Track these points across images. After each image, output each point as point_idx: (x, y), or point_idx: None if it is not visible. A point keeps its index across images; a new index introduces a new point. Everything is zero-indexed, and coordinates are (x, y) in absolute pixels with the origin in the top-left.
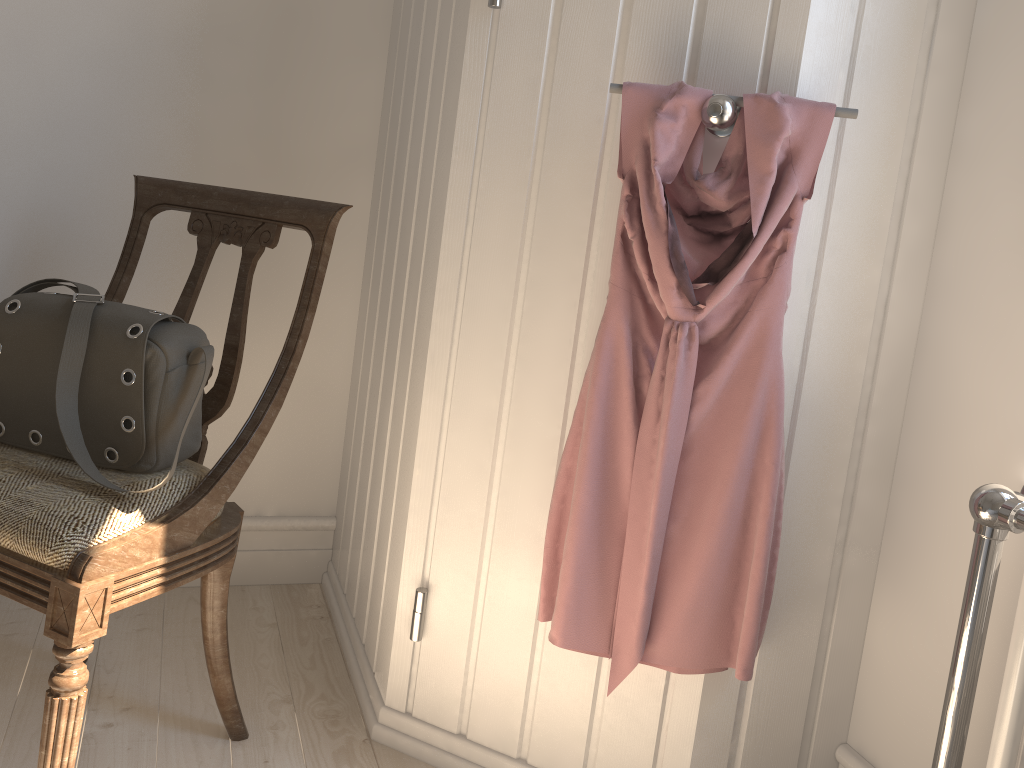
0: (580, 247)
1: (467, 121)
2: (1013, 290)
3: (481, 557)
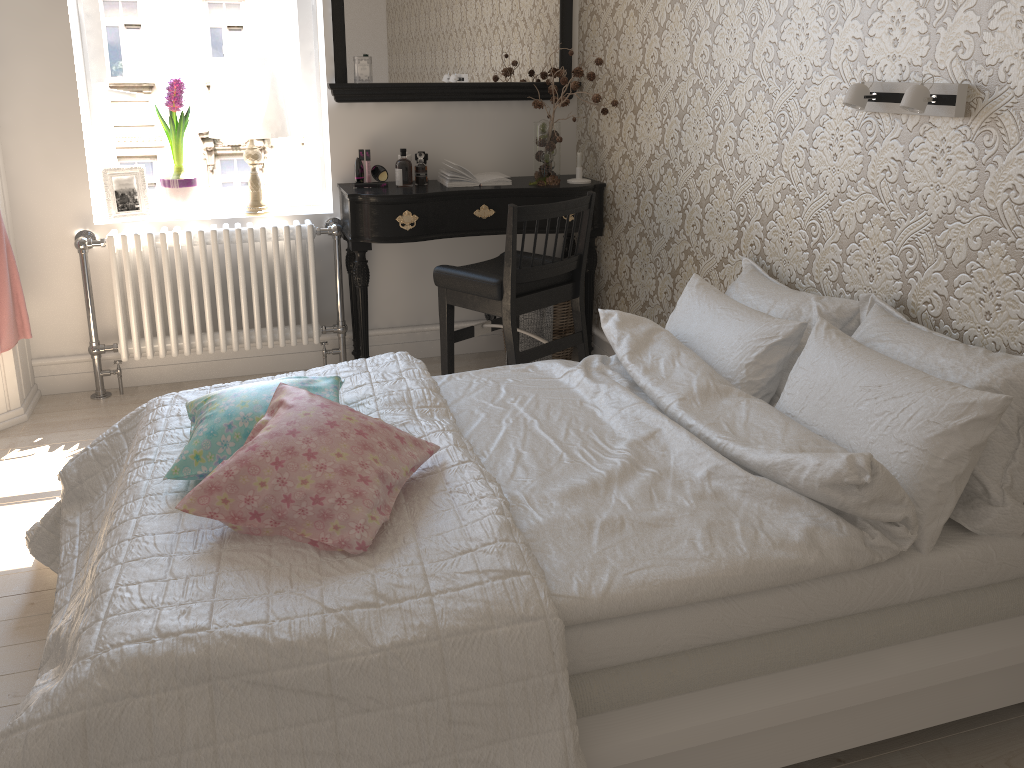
0: None
1: None
2: (48, 175)
3: None
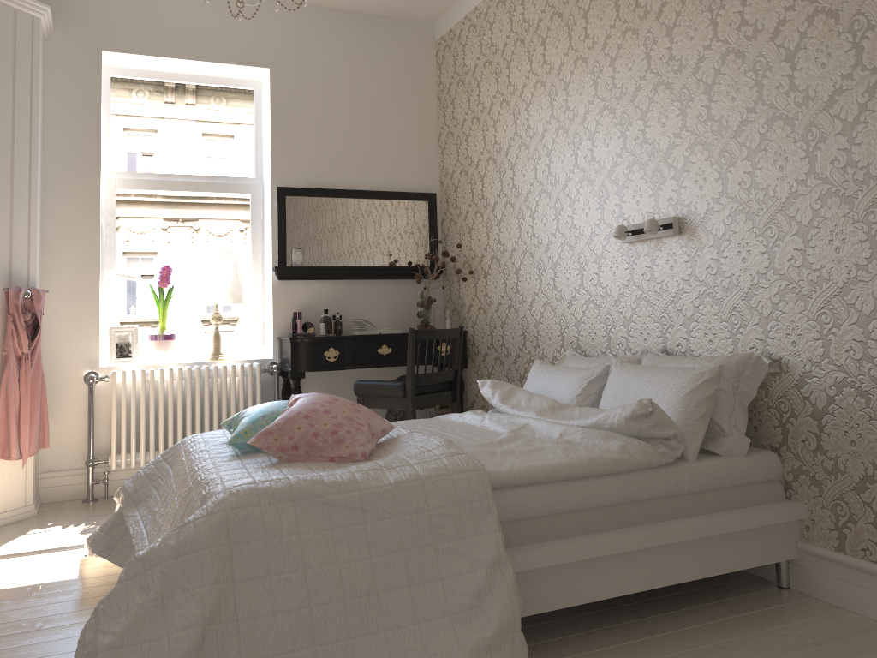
0: None
1: None
2: (70, 331)
3: None
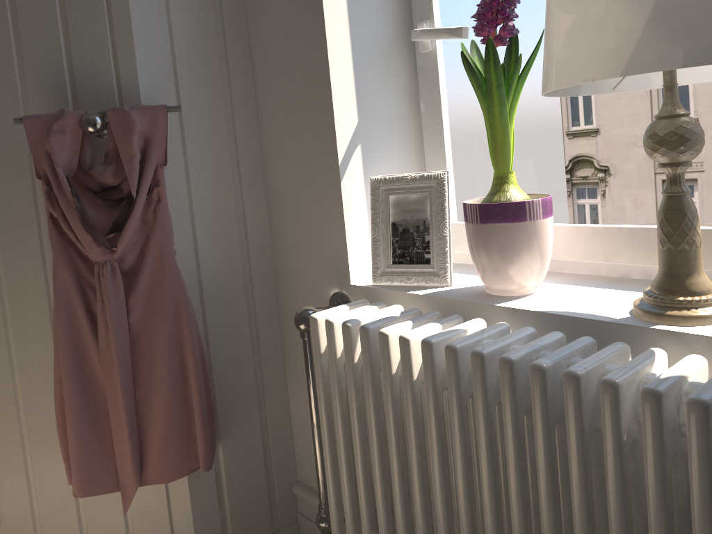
0: (33, 228)
1: None
2: (301, 191)
3: (25, 456)
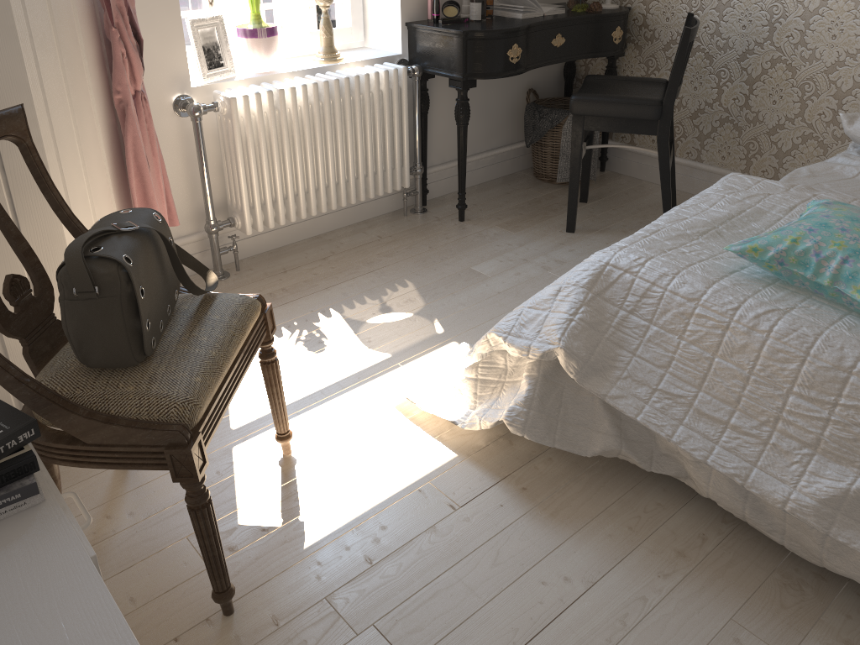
0: (83, 75)
1: (19, 16)
2: (141, 32)
3: None
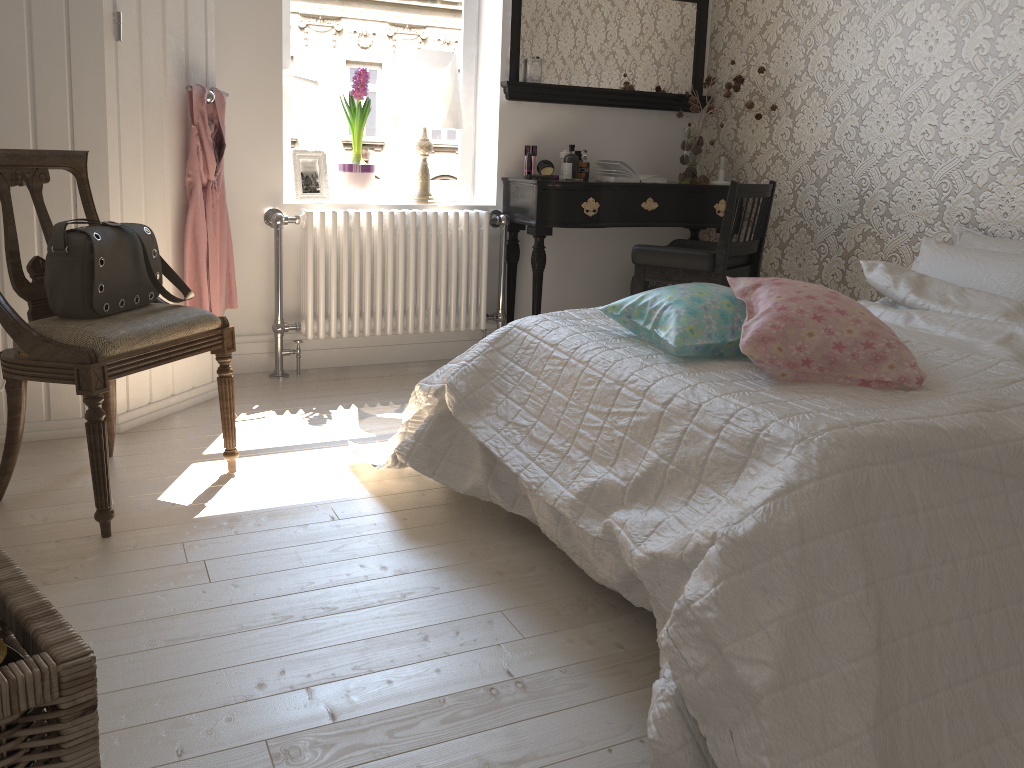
0: (162, 157)
1: (111, 99)
2: (246, 152)
3: None
